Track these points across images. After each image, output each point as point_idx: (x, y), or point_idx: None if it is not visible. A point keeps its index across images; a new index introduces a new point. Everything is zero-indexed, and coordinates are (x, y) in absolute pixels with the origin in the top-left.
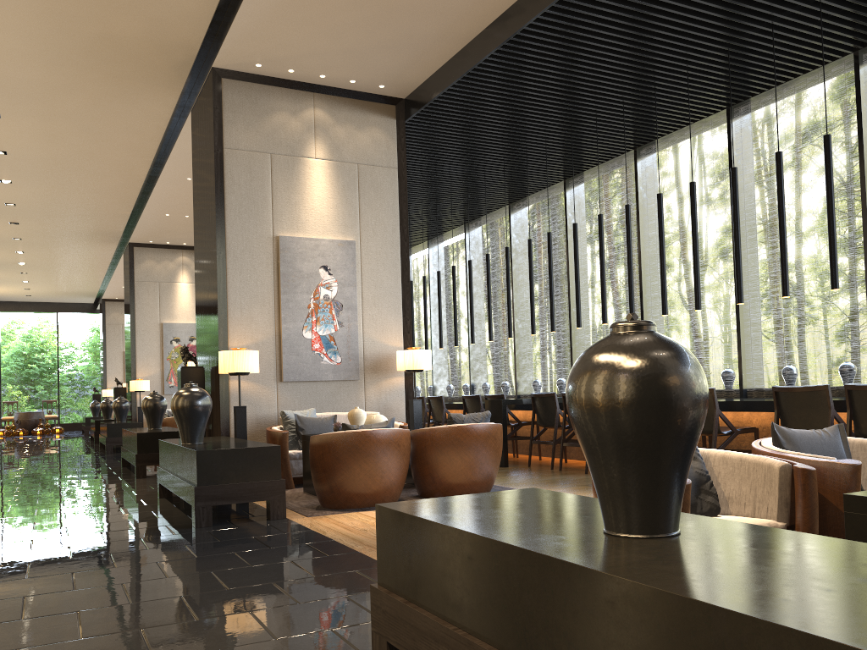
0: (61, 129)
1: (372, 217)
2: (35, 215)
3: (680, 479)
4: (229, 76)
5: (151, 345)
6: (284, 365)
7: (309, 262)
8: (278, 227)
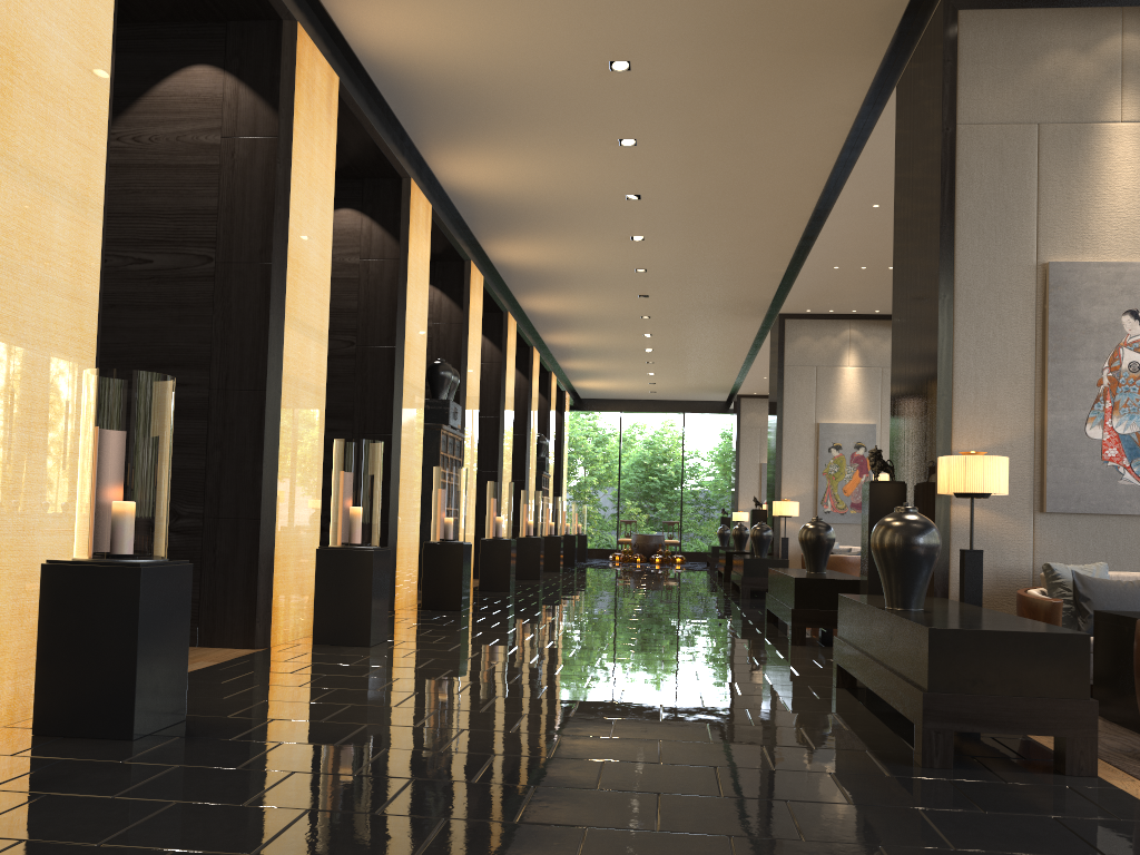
0: (708, 151)
1: None
2: (668, 283)
3: None
4: (971, 5)
5: (801, 454)
6: (1049, 484)
7: (1102, 306)
8: (1047, 247)
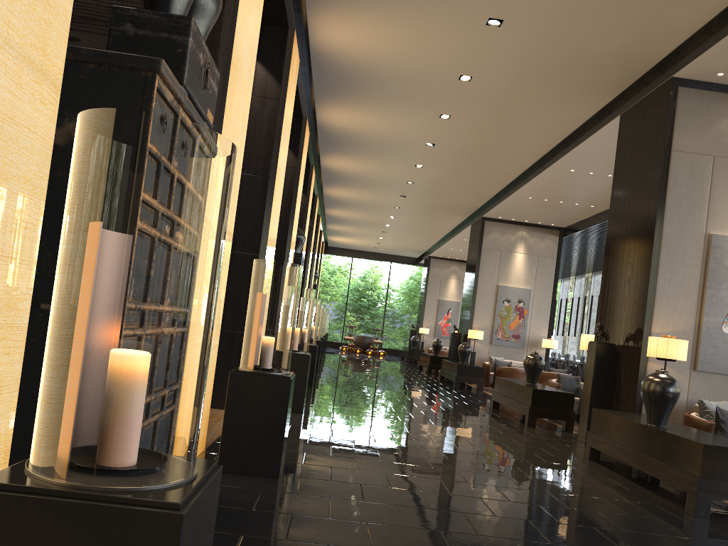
0: (489, 127)
1: None
2: (422, 191)
3: None
4: (685, 85)
5: (486, 302)
6: (700, 355)
7: None
8: (711, 225)
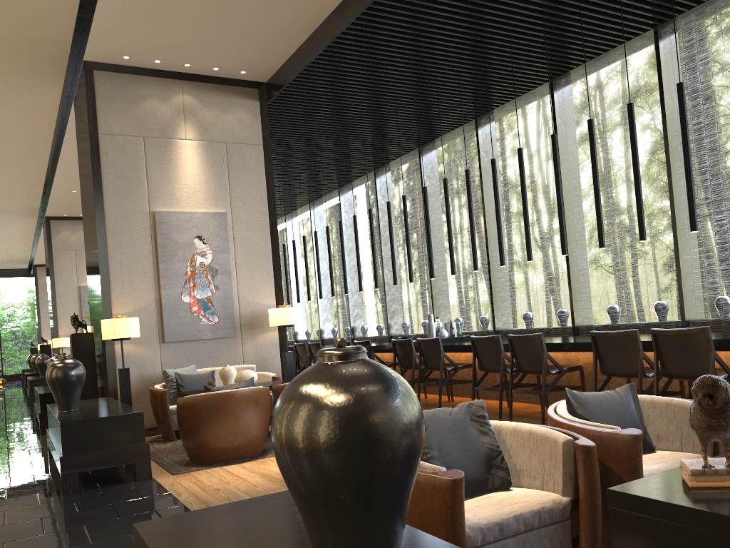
0: None
1: (242, 190)
2: None
3: (391, 528)
4: (101, 68)
5: (70, 306)
6: (166, 327)
7: (184, 234)
8: (154, 203)
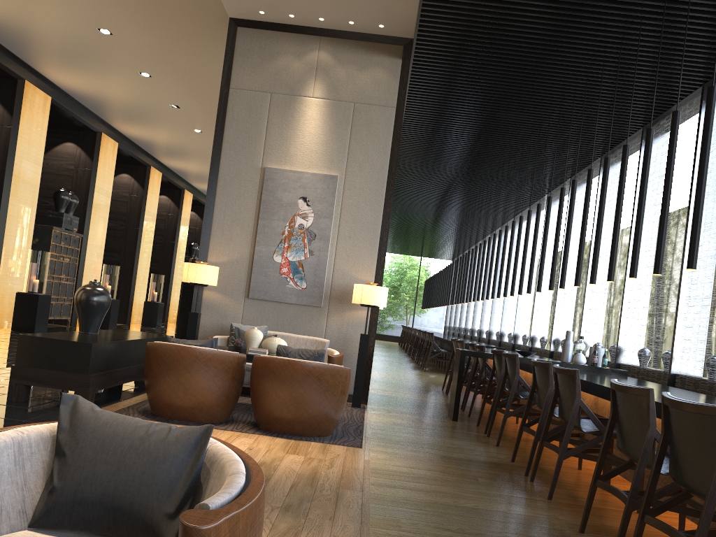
0: (194, 85)
1: (361, 154)
2: None
3: None
4: (244, 25)
5: None
6: (252, 283)
7: (290, 193)
8: (267, 159)
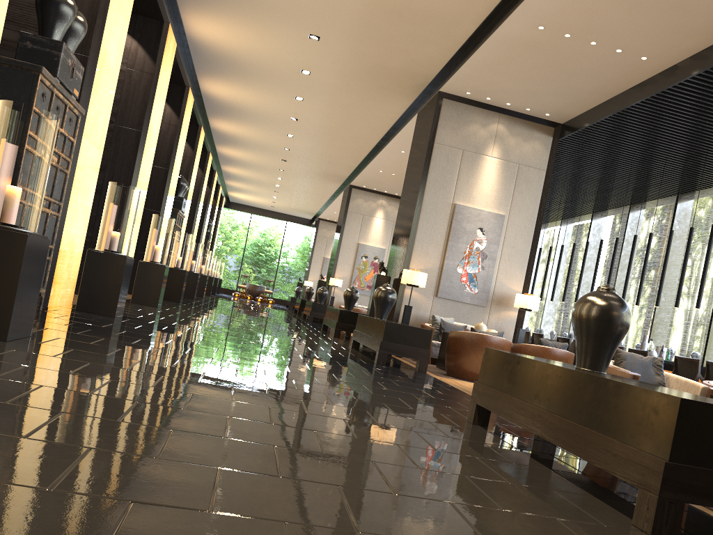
0: (334, 111)
1: (520, 201)
2: (298, 157)
3: (608, 351)
4: (448, 97)
5: (348, 257)
6: (441, 286)
7: (471, 224)
8: (457, 198)
